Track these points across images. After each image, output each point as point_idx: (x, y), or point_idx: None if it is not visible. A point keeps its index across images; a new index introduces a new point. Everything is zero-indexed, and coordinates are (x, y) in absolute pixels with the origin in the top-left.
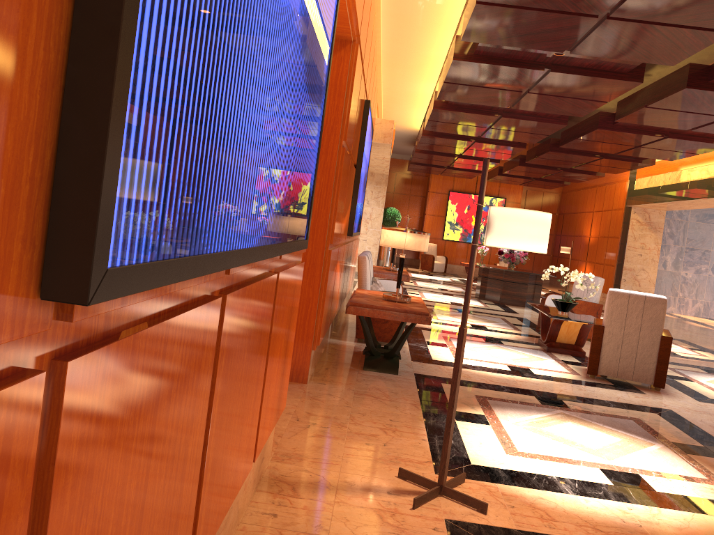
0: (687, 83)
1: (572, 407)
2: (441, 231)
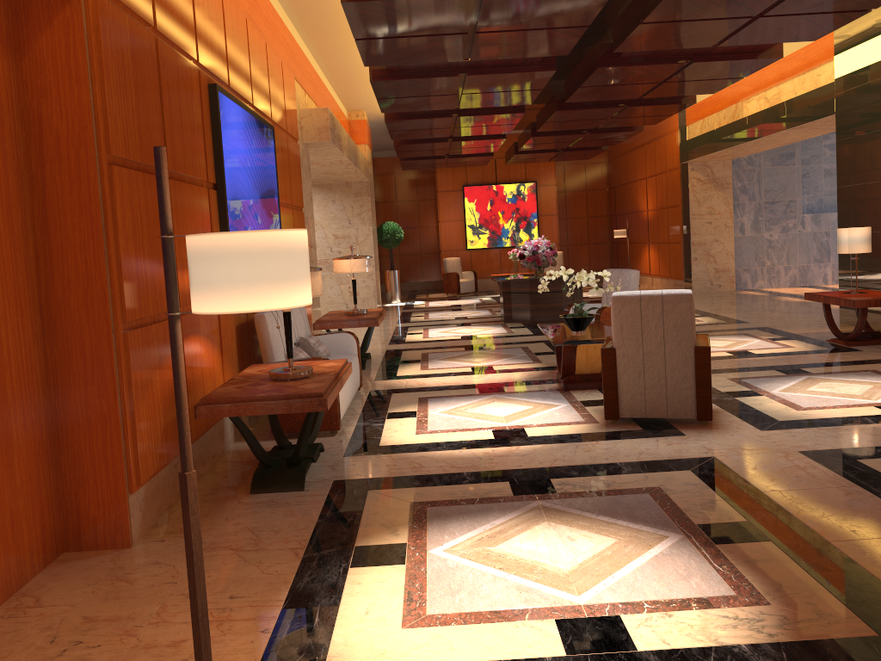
0: None
1: (560, 489)
2: (462, 240)
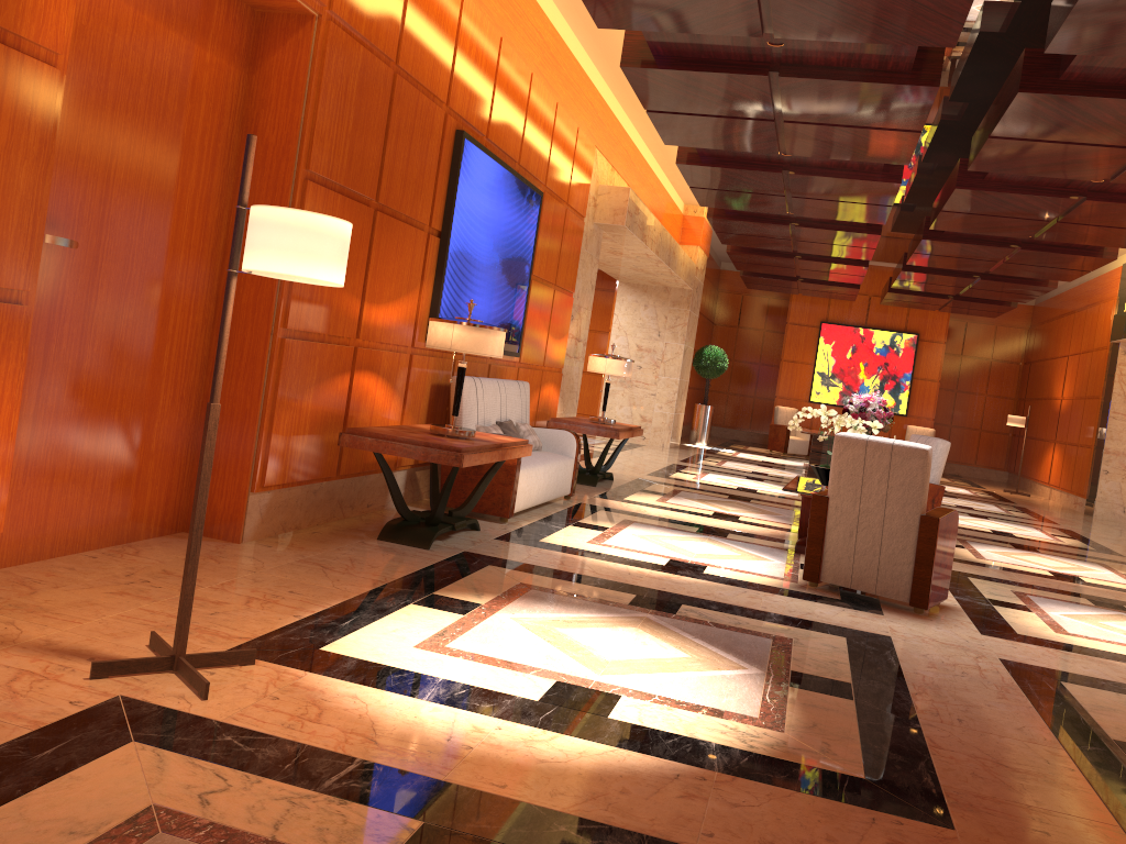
0: (1021, 83)
1: (682, 613)
2: (806, 388)
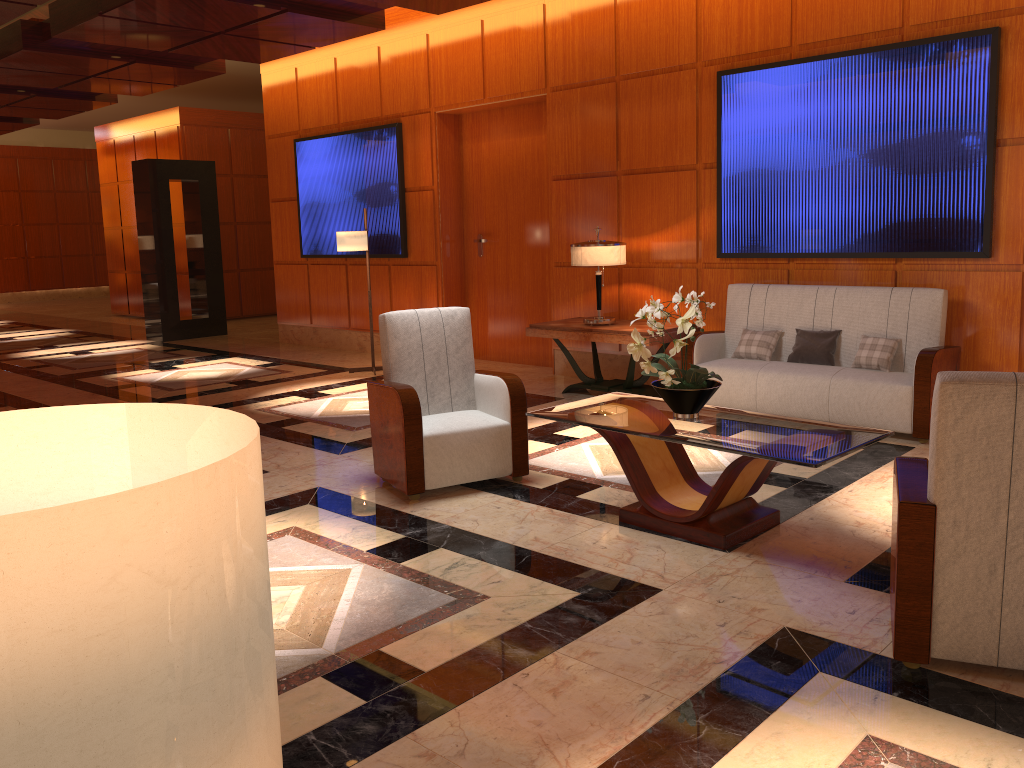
0: None
1: None
2: None
